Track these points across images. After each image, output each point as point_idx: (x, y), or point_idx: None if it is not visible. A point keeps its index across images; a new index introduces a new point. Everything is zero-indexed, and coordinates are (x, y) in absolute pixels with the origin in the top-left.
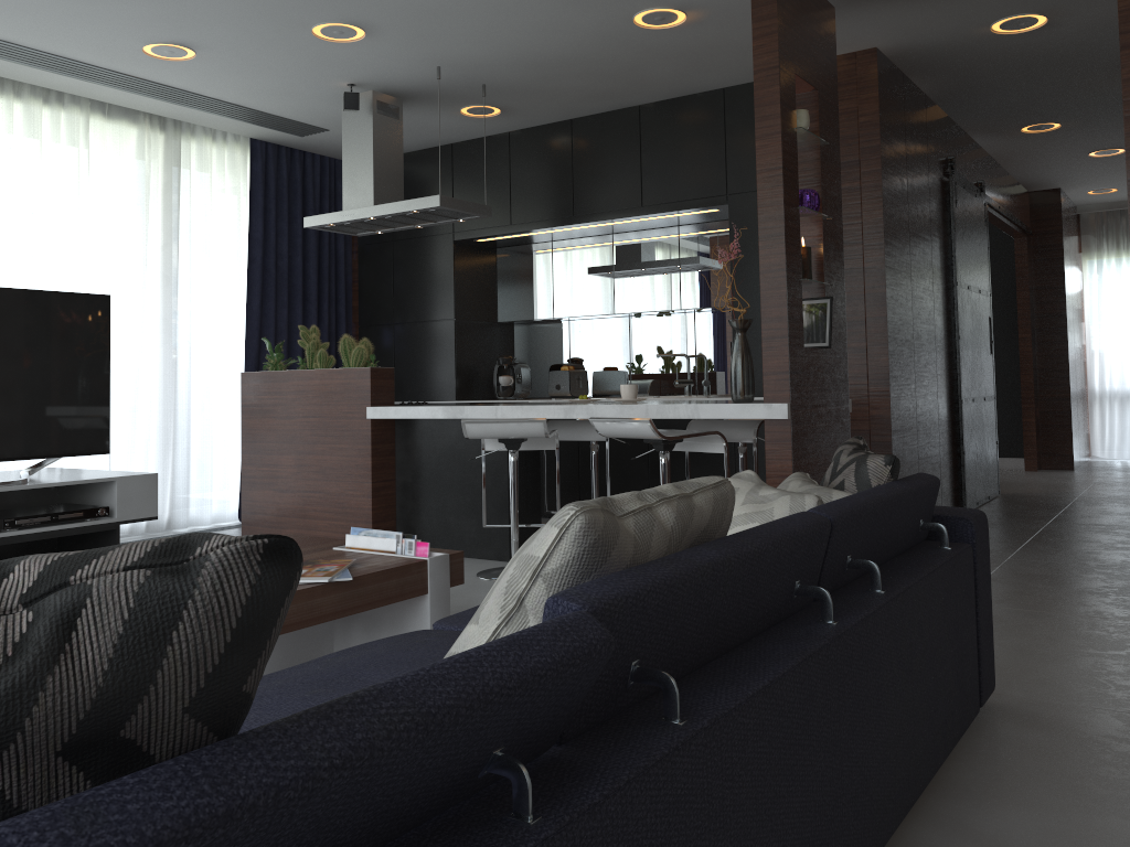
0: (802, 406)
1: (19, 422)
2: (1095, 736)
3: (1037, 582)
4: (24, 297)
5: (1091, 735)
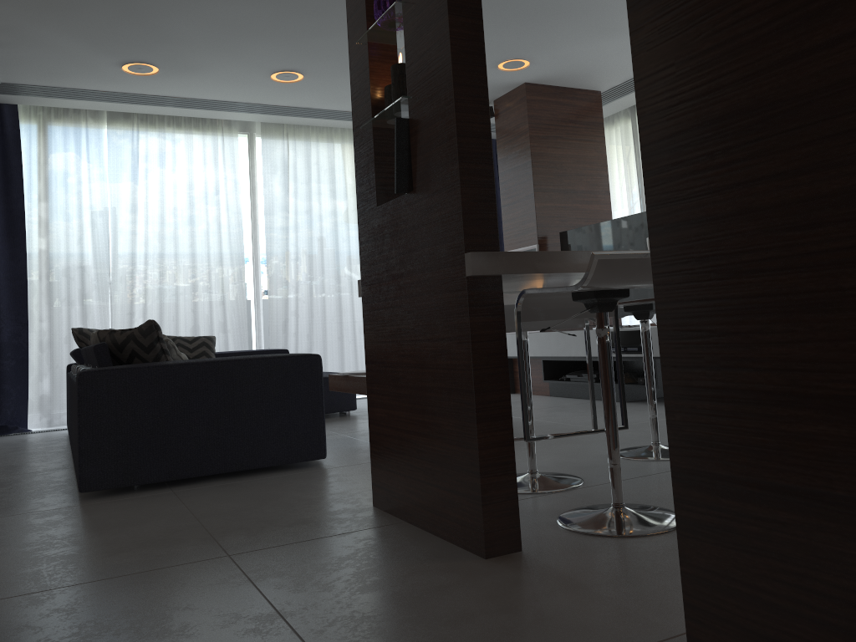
0: (376, 280)
1: (639, 292)
2: (9, 505)
3: (181, 641)
4: (634, 219)
5: (11, 505)
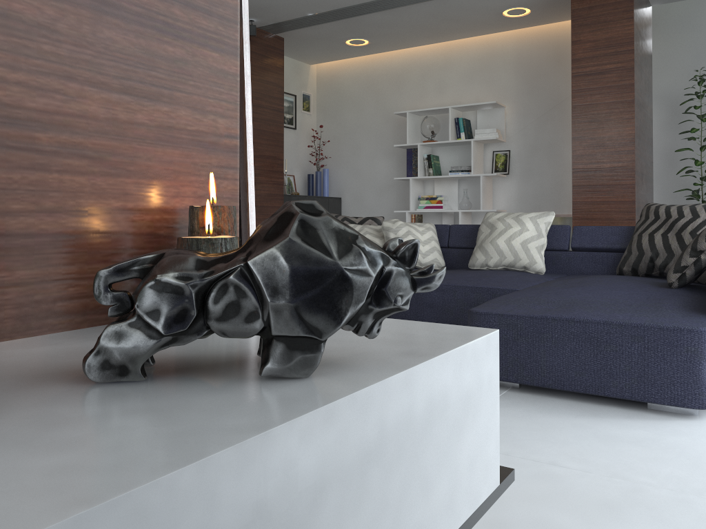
0: None
1: None
2: None
3: None
4: None
5: None
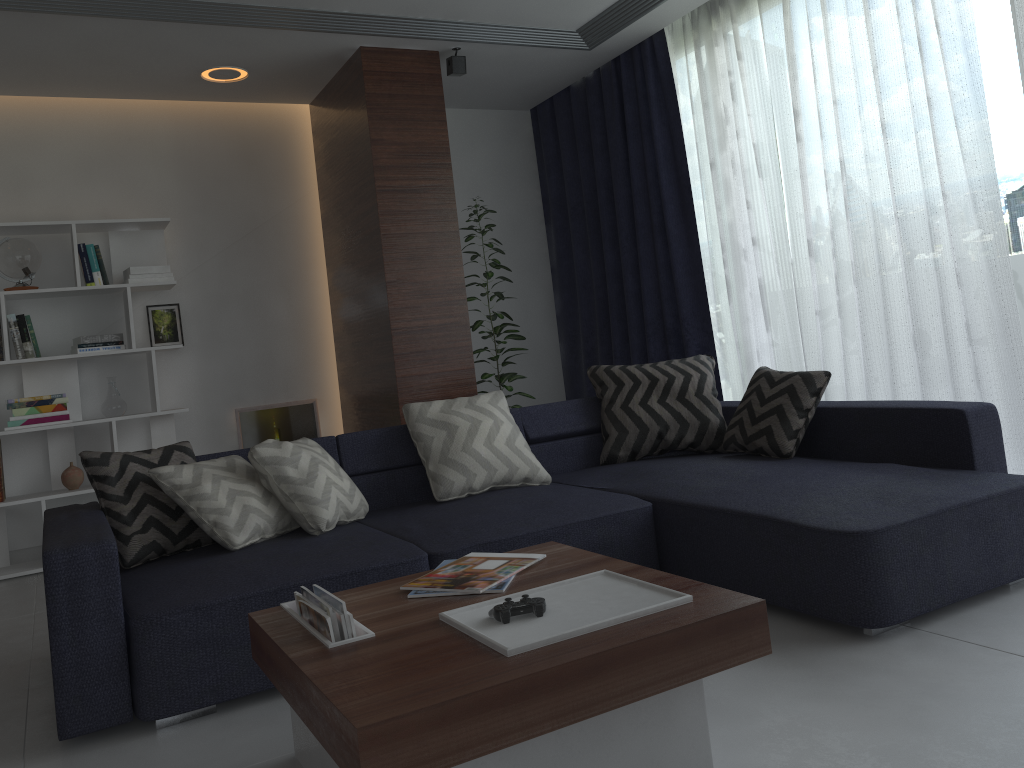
0: None
1: None
2: None
3: None
4: None
5: None
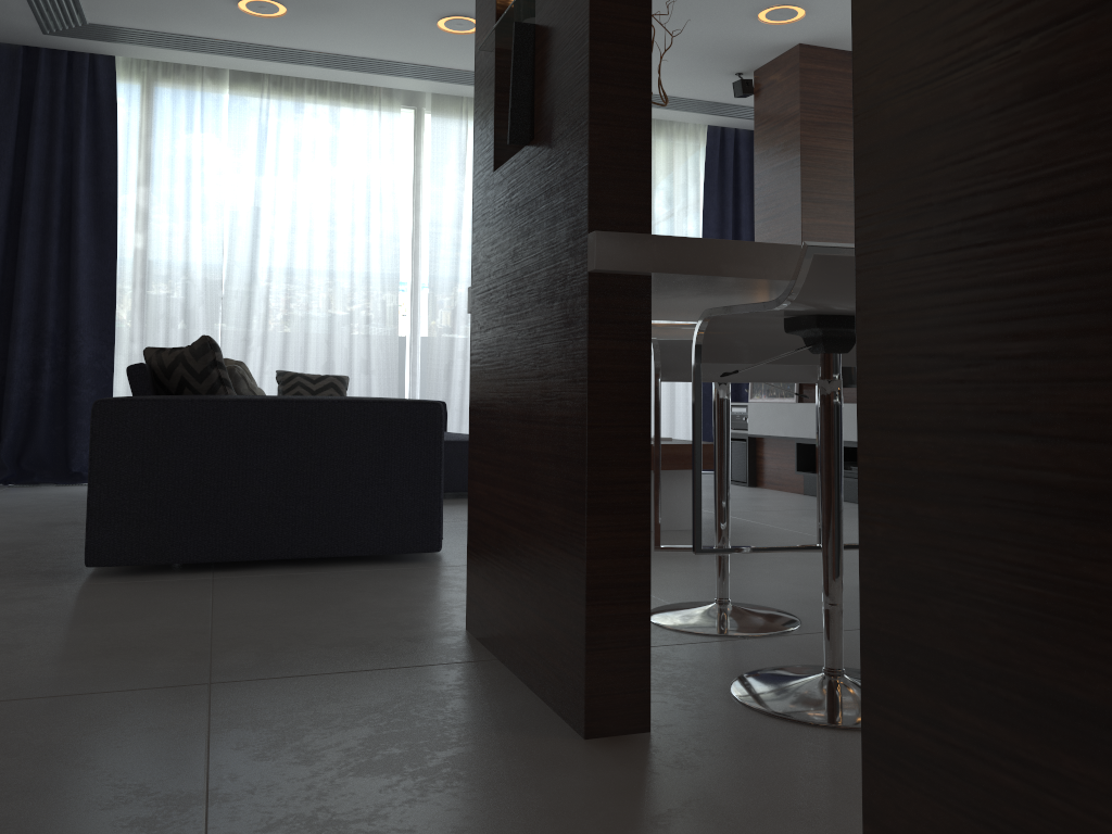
0: (486, 286)
1: None
2: None
3: (23, 827)
4: None
5: None
